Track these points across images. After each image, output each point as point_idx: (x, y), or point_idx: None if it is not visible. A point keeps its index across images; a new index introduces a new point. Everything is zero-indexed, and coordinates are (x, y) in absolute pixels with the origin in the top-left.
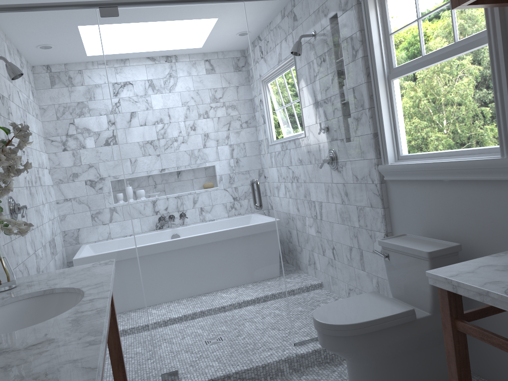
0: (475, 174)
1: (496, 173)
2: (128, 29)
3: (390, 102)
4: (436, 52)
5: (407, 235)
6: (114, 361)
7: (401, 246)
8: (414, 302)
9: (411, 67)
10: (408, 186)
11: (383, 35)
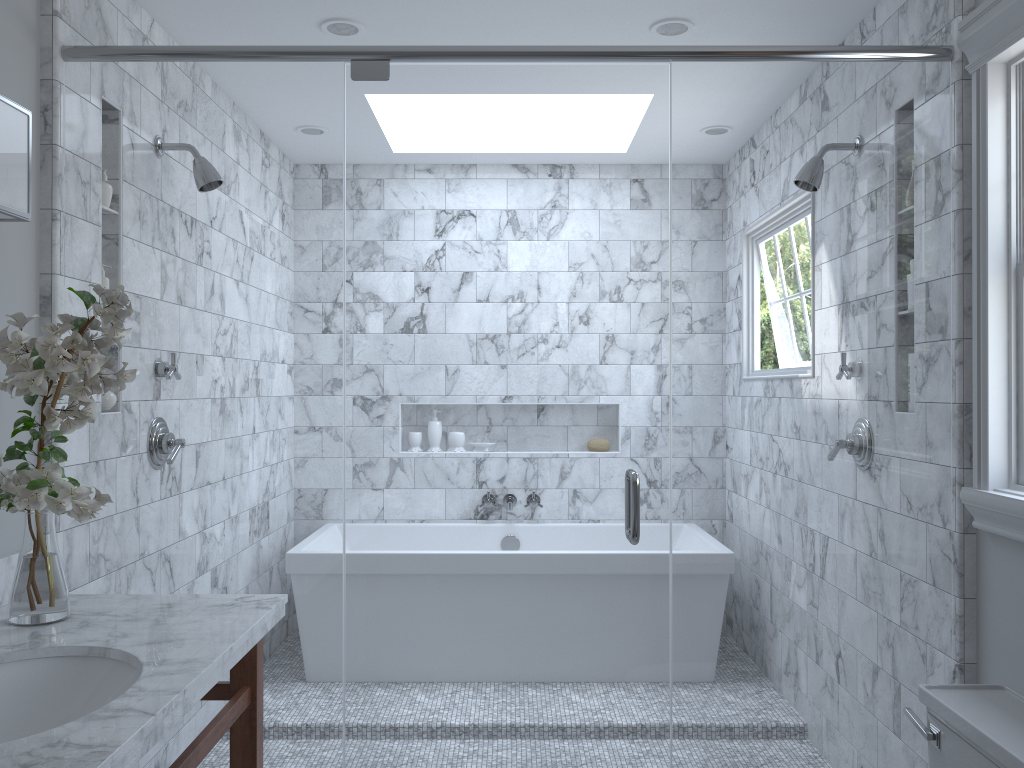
0: None
1: None
2: (512, 104)
3: (1016, 332)
4: None
5: (1005, 692)
6: None
7: (970, 727)
8: None
9: None
10: None
11: (1020, 162)
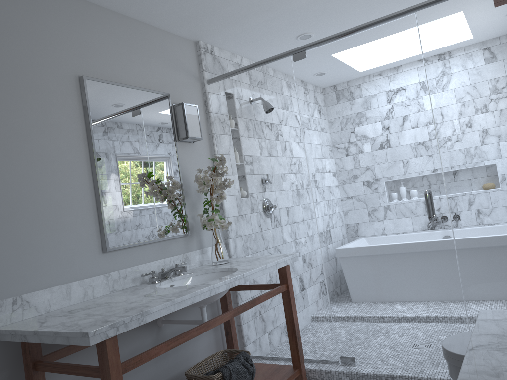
0: None
1: None
2: (441, 23)
3: None
4: None
5: None
6: (289, 331)
7: None
8: None
9: None
10: None
11: None
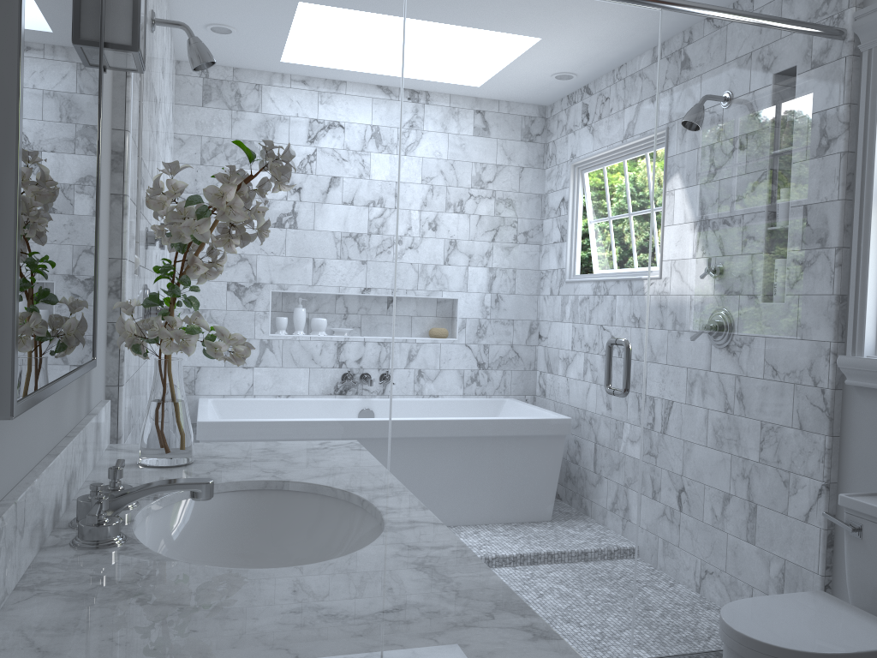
0: None
1: None
2: (320, 34)
3: None
4: None
5: None
6: None
7: None
8: None
9: None
10: None
11: None
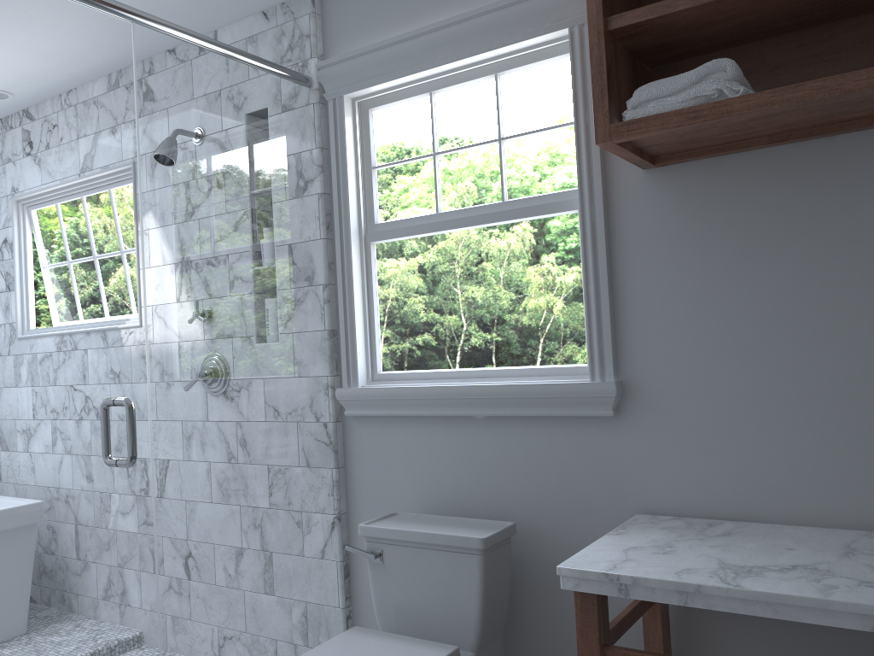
0: (541, 407)
1: (581, 406)
2: None
3: (366, 279)
4: (467, 210)
5: (399, 515)
6: None
7: (418, 533)
8: (438, 637)
9: (417, 227)
10: (395, 427)
11: (361, 167)
